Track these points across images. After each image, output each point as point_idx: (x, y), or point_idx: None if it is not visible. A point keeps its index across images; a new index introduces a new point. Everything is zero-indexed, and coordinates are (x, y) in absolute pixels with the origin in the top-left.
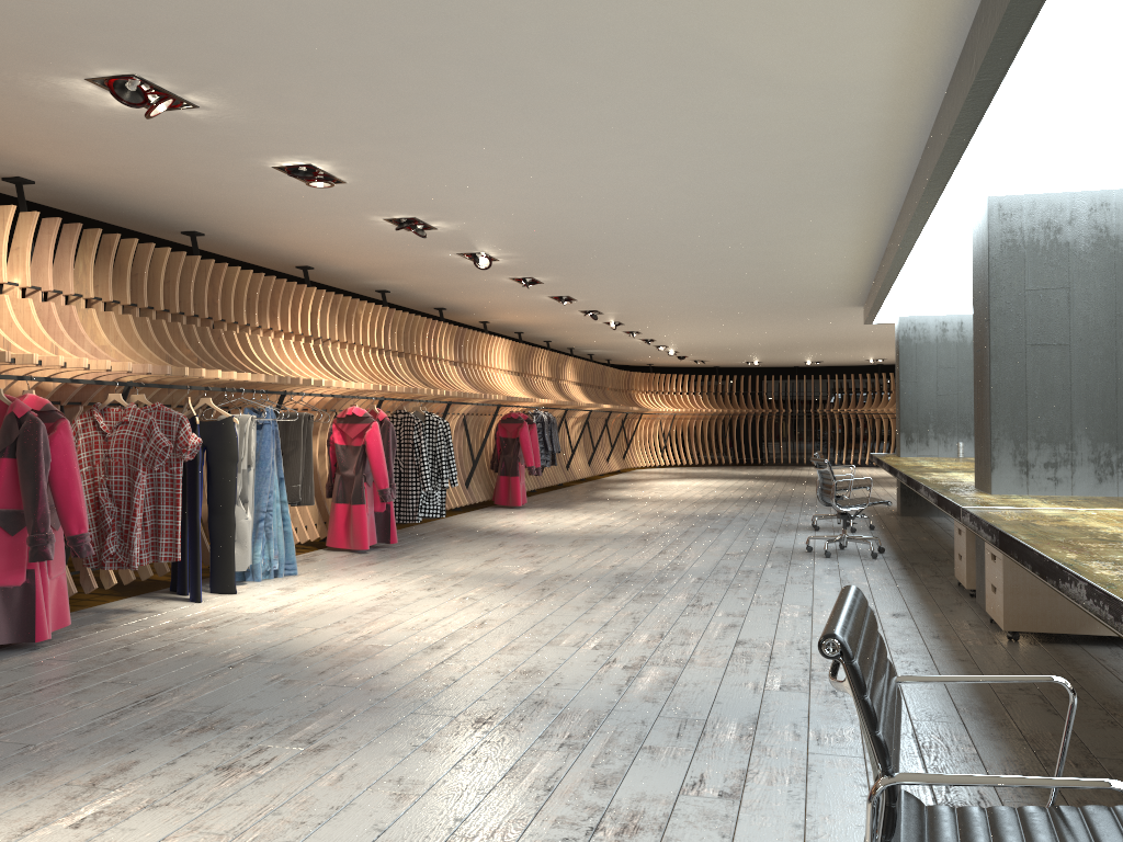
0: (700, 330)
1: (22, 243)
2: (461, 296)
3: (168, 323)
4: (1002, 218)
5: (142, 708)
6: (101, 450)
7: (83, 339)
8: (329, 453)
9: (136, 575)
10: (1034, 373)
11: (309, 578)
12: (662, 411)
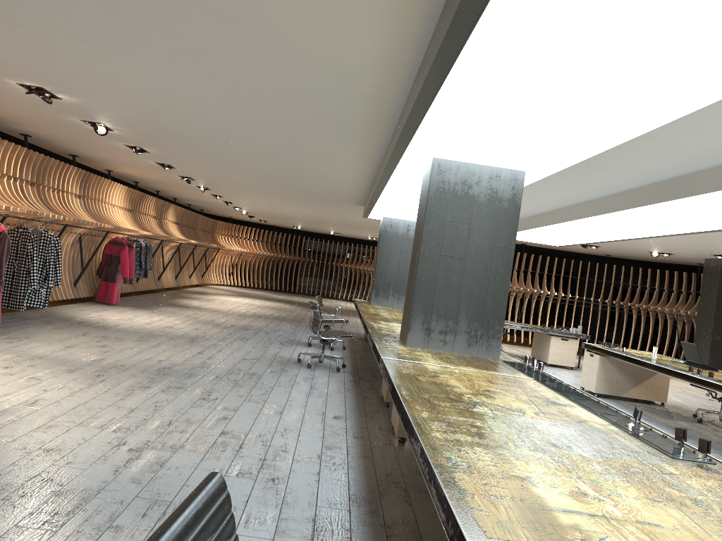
0: (262, 202)
1: None
2: (89, 150)
3: None
4: (439, 173)
5: None
6: None
7: None
8: None
9: None
10: (443, 273)
11: None
12: (234, 249)
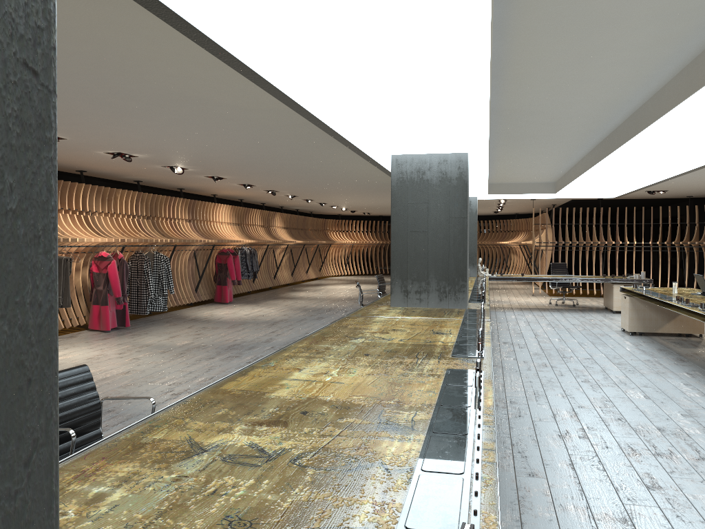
0: (346, 199)
1: None
2: (186, 183)
3: None
4: (398, 166)
5: None
6: None
7: None
8: (90, 277)
9: None
10: (411, 245)
11: (62, 347)
12: (346, 242)
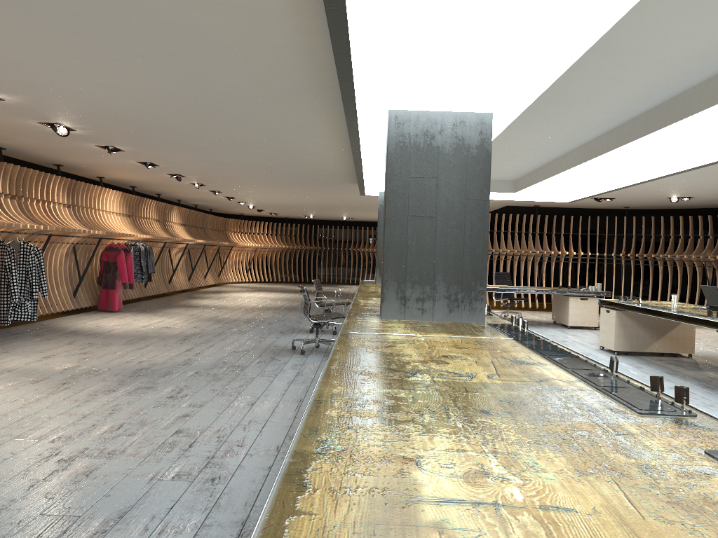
0: (261, 193)
1: None
2: (67, 156)
3: None
4: (397, 126)
5: None
6: None
7: None
8: None
9: None
10: (413, 235)
11: None
12: (248, 245)
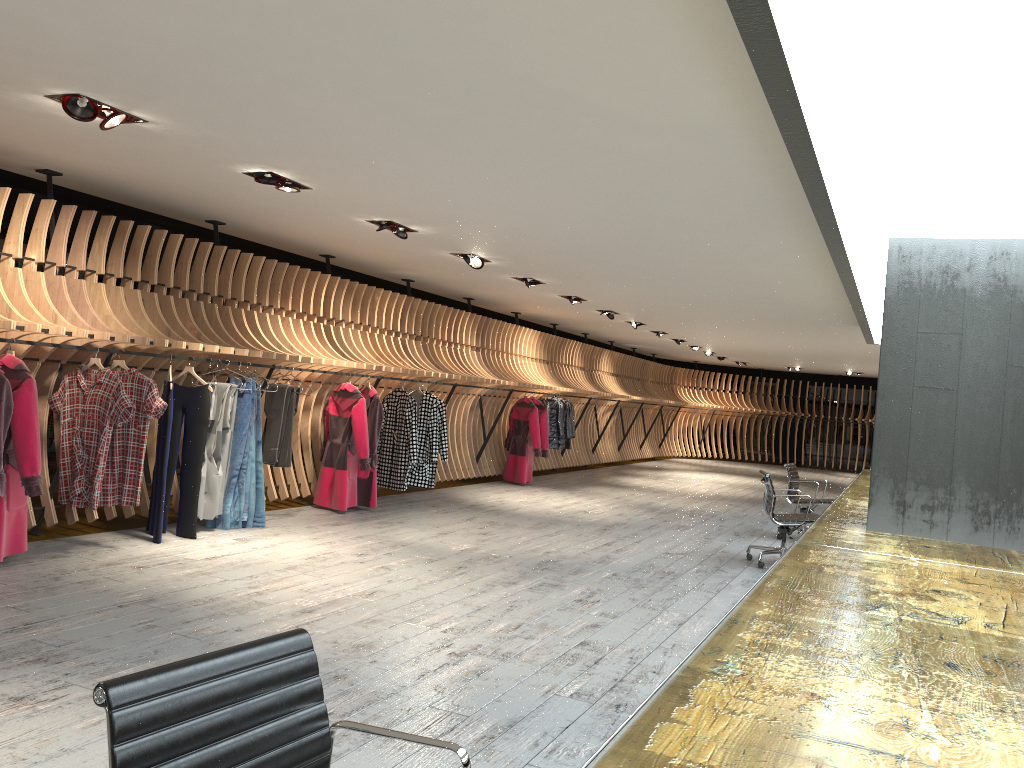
0: (722, 335)
1: (40, 226)
2: (480, 289)
3: (178, 299)
4: (901, 260)
5: (10, 634)
6: (81, 404)
7: (87, 309)
8: (324, 421)
9: (136, 511)
10: (919, 415)
11: (271, 531)
12: (703, 406)
